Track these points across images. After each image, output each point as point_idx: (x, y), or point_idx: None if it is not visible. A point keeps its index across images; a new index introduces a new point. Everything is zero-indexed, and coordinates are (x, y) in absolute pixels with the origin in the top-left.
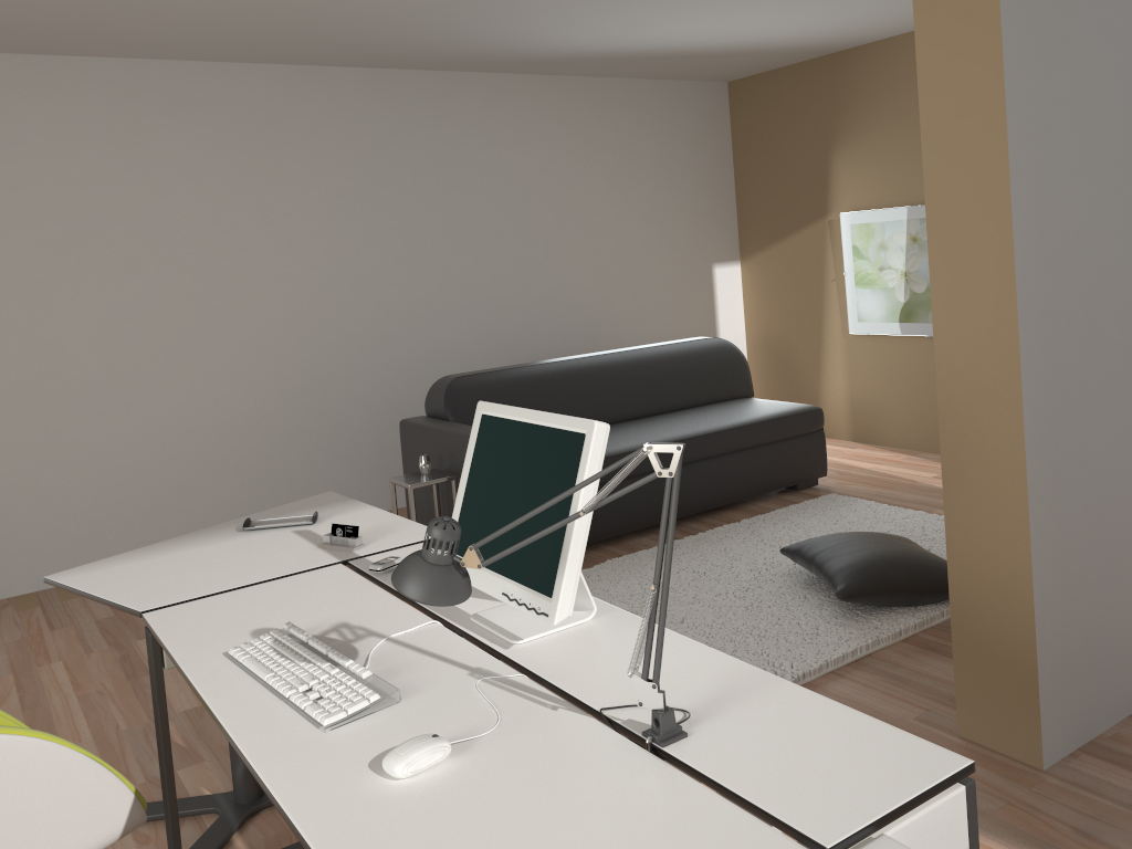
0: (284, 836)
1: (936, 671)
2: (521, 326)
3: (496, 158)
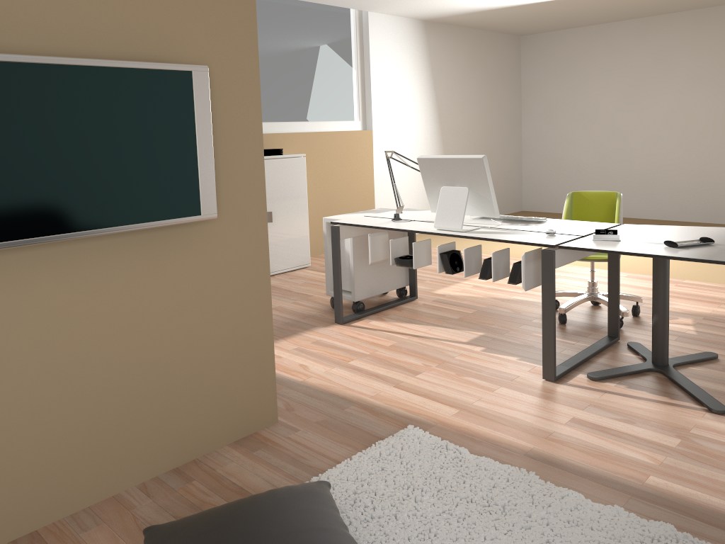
0: (615, 358)
1: (261, 471)
2: None
3: None
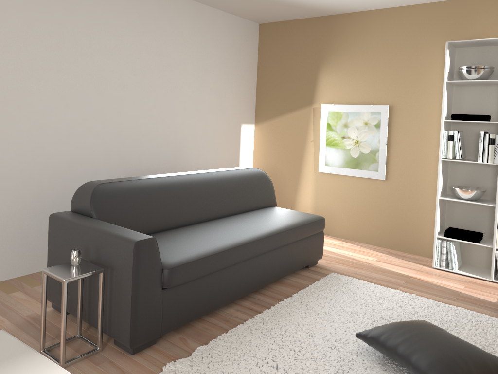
0: None
1: None
2: (133, 149)
3: (131, 36)
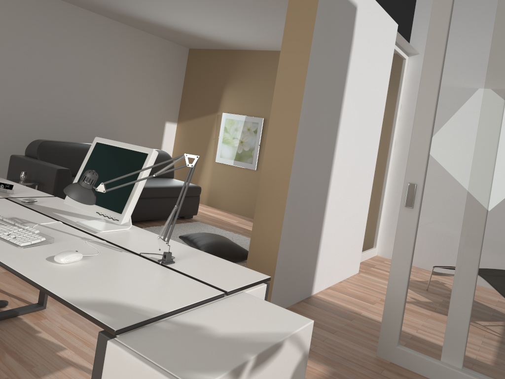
0: None
1: None
2: (76, 127)
3: (83, 49)
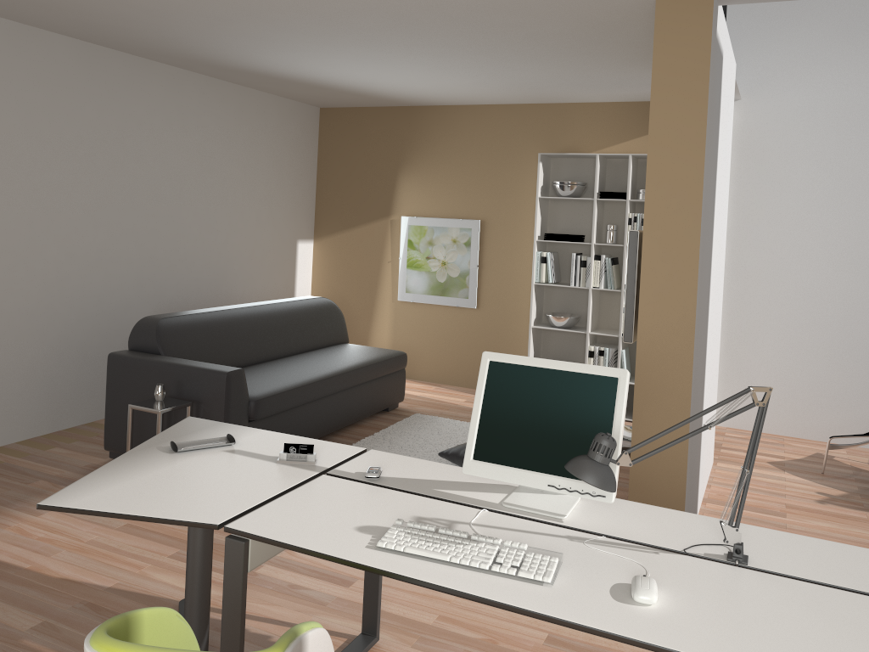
0: None
1: None
2: (169, 276)
3: (168, 136)
